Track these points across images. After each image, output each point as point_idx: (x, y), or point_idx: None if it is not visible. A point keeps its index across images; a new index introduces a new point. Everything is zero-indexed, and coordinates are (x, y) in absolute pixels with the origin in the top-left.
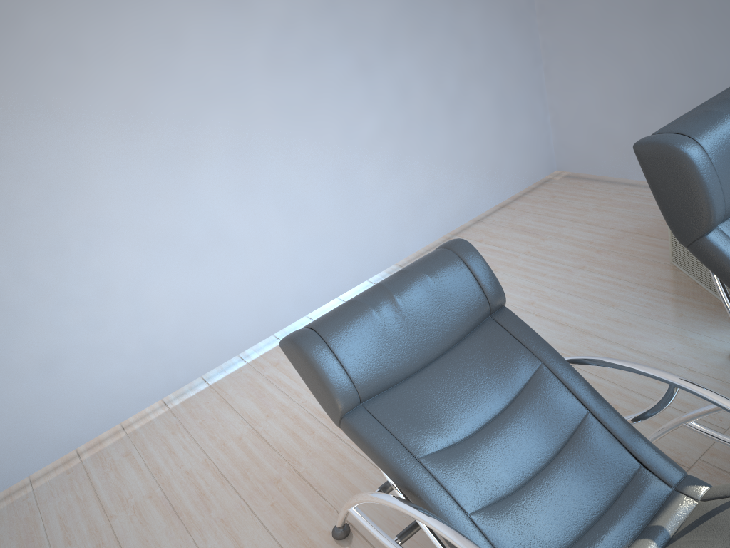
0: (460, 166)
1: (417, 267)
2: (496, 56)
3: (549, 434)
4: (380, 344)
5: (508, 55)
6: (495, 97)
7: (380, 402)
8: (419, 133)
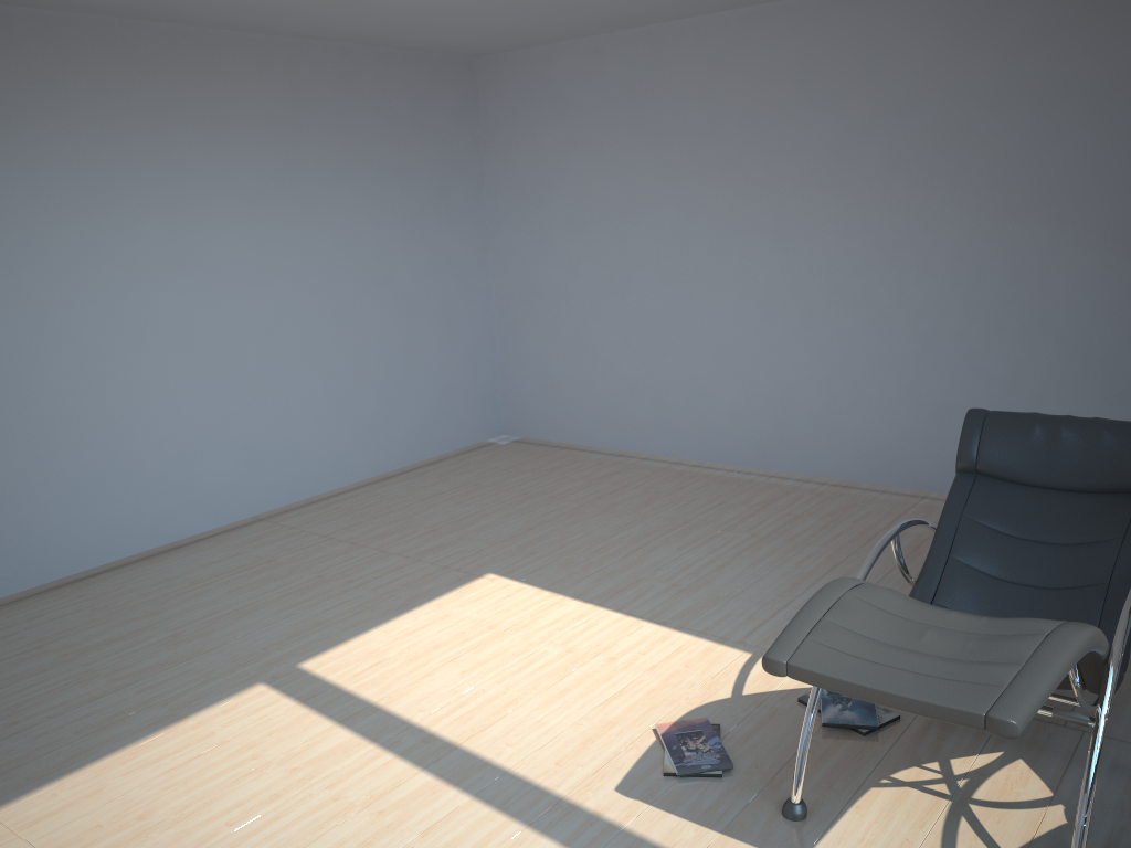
0: None
1: (1108, 420)
2: None
3: (1063, 574)
4: (1019, 446)
5: None
6: None
7: (988, 481)
8: None
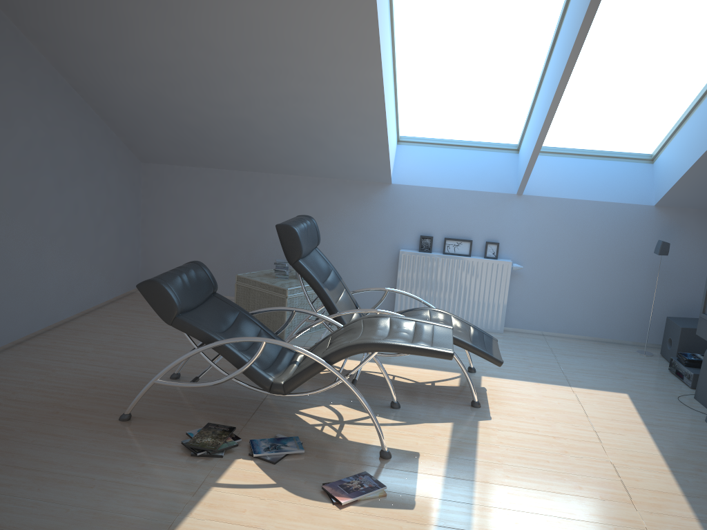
0: (95, 266)
1: (186, 266)
2: (121, 203)
3: (250, 334)
4: (184, 290)
5: (127, 205)
6: (118, 228)
7: (187, 314)
8: (79, 237)
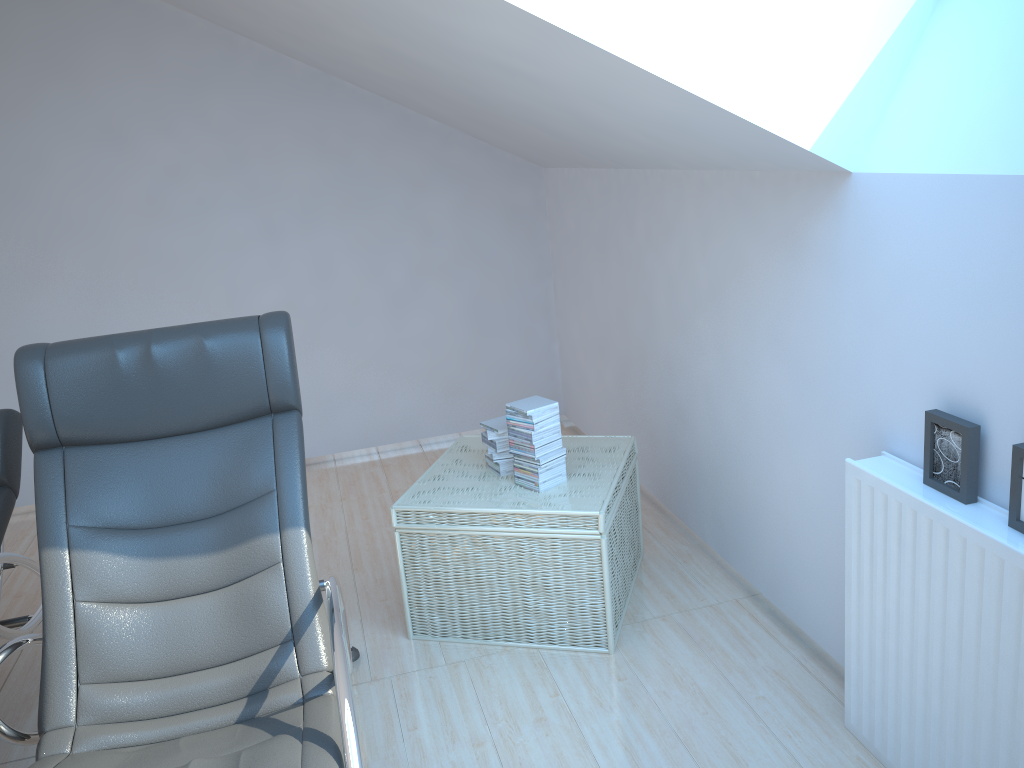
0: (398, 372)
1: None
2: (474, 255)
3: None
4: None
5: (495, 257)
6: (467, 303)
7: None
8: (340, 320)
